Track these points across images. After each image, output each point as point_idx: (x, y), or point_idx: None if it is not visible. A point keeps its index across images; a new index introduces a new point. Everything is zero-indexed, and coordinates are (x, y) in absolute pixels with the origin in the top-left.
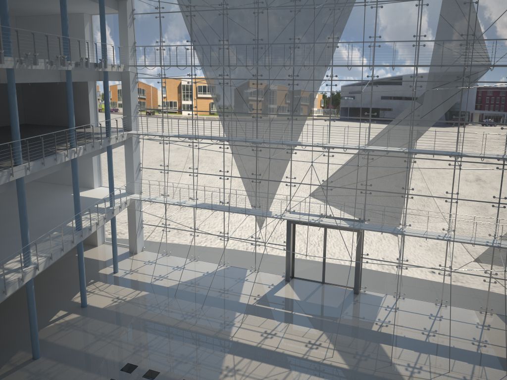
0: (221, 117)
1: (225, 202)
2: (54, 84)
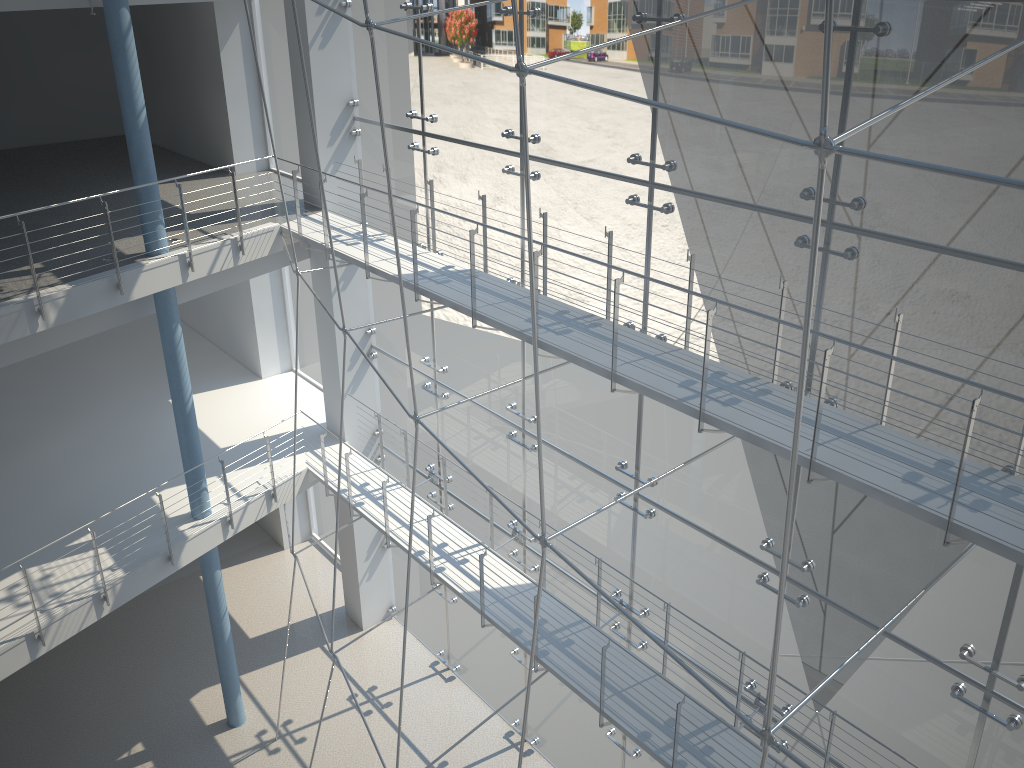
0: (637, 207)
1: (633, 605)
2: (154, 9)
